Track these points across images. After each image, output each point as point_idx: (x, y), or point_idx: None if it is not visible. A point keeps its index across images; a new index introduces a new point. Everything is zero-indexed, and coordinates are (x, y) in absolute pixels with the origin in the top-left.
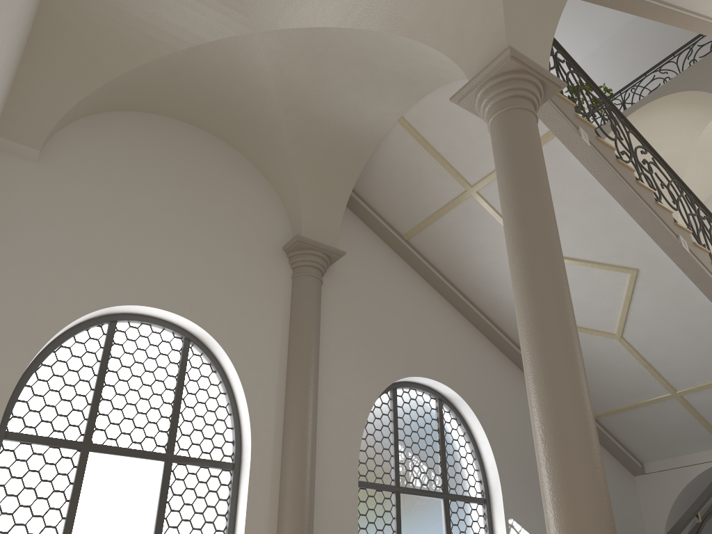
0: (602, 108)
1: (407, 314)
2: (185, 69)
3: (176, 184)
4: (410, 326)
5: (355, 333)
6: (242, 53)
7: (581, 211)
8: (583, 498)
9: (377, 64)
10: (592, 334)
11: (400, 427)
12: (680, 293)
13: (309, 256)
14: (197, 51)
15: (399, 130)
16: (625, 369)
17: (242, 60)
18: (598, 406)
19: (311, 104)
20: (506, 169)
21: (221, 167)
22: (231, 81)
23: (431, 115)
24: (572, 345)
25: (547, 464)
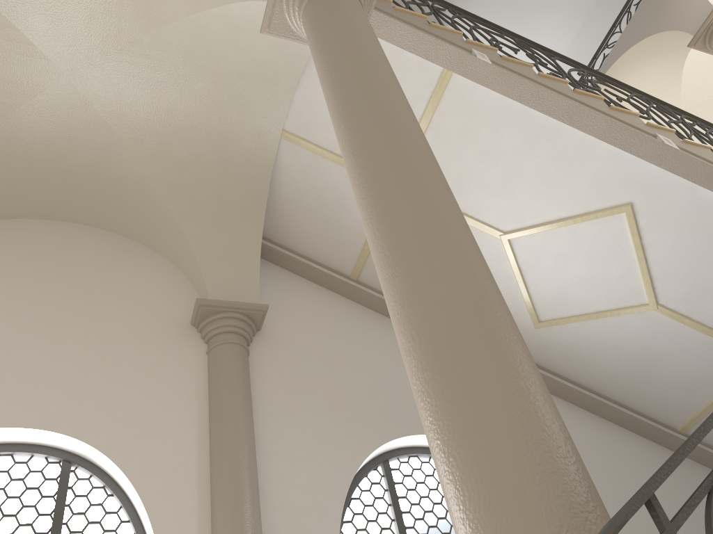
0: (510, 41)
1: (378, 364)
2: (13, 149)
3: (39, 283)
4: (386, 376)
5: (308, 400)
6: (66, 109)
7: (527, 156)
8: (486, 417)
9: (217, 68)
10: (619, 314)
11: (406, 510)
12: (698, 212)
13: (220, 321)
14: (15, 122)
15: (288, 147)
16: (685, 348)
17: (71, 119)
18: (678, 413)
19: (171, 147)
20: (317, 49)
21: (100, 254)
22: (73, 148)
23: (312, 113)
24: (430, 193)
25: (419, 387)
